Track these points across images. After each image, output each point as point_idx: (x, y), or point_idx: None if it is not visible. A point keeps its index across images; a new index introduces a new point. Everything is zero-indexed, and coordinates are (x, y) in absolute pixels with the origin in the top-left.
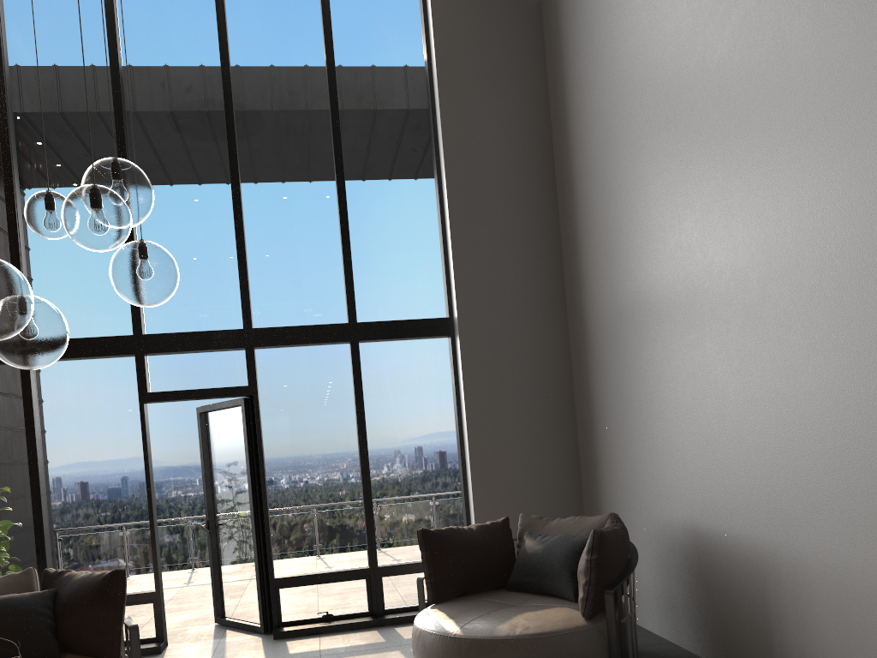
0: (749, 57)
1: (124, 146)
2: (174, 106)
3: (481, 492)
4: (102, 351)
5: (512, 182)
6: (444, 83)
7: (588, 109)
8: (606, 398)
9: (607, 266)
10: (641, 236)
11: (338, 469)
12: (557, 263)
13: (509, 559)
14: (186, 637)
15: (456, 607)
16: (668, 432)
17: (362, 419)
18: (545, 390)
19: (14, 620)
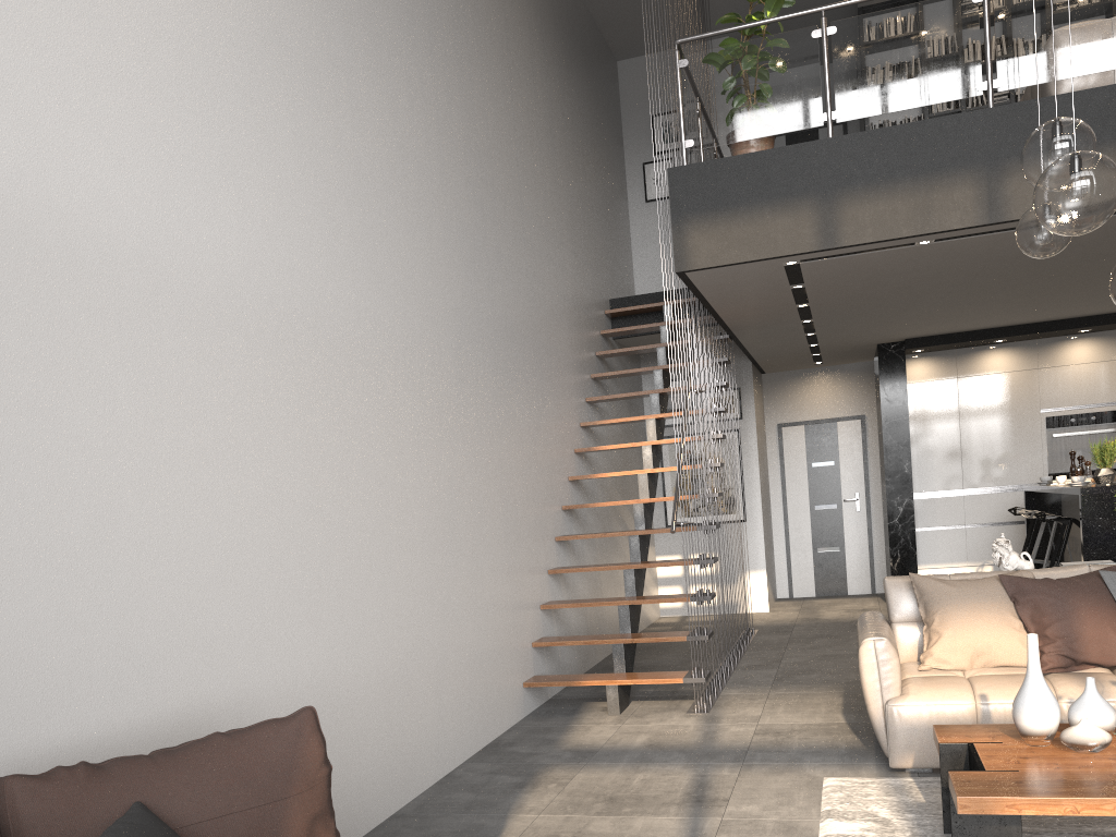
0: None
1: None
2: None
3: None
4: None
5: None
6: None
7: None
8: None
9: None
10: None
11: None
12: None
13: None
14: None
15: None
16: None
17: None
18: None
19: None
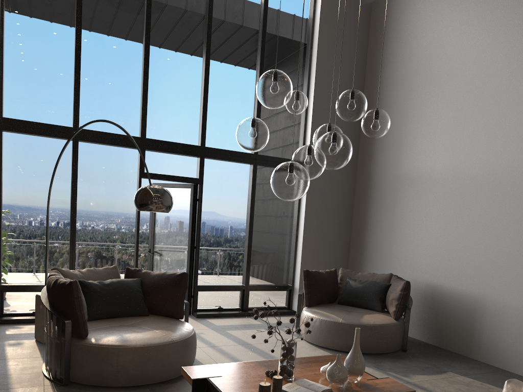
0: (520, 87)
1: (150, 23)
2: (177, 6)
3: (305, 254)
4: (122, 143)
5: None
6: (322, 35)
7: (399, 73)
8: (380, 217)
9: (396, 154)
10: (426, 145)
11: (235, 231)
12: (356, 143)
13: (337, 289)
14: None
15: (326, 309)
16: (424, 239)
17: (253, 207)
18: (341, 207)
19: (128, 293)
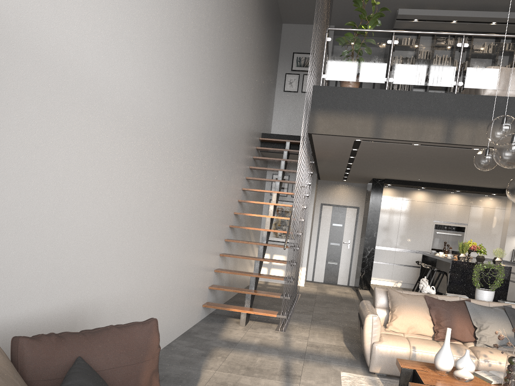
0: None
1: None
2: None
3: None
4: None
5: None
6: None
7: None
8: None
9: None
10: None
11: None
12: None
13: None
14: None
15: None
16: None
17: None
18: None
19: None
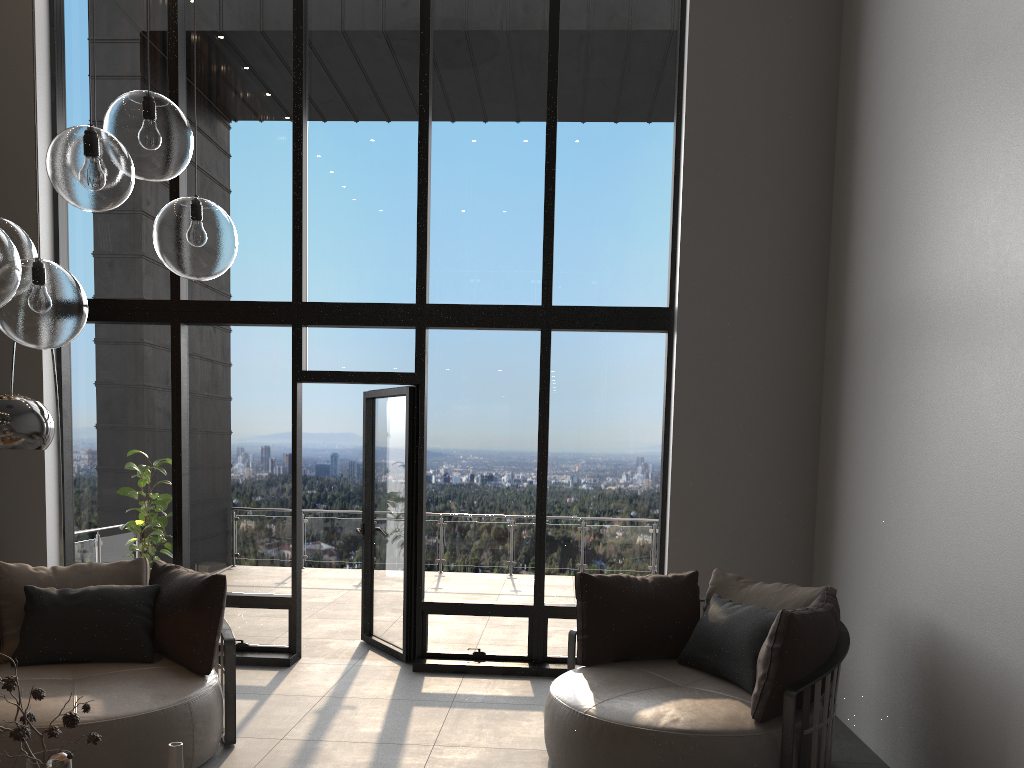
0: None
1: (301, 73)
2: (362, 24)
3: (680, 532)
4: (257, 318)
5: (775, 131)
6: None
7: (886, 31)
8: (856, 433)
9: (880, 254)
10: (925, 216)
11: (511, 483)
12: (822, 245)
13: (688, 624)
14: (324, 651)
15: (603, 676)
16: (920, 491)
17: (545, 426)
18: (781, 412)
19: (109, 614)
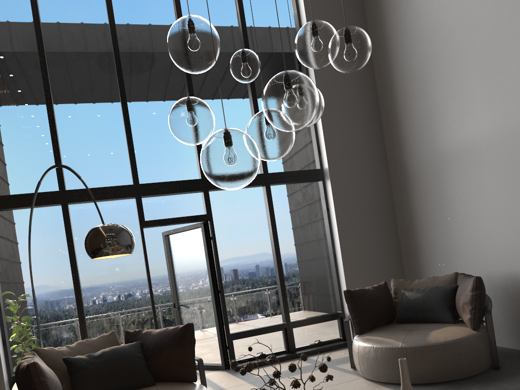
0: None
1: (120, 64)
2: (147, 40)
3: (349, 272)
4: (114, 195)
5: (352, 87)
6: None
7: (409, 40)
8: (427, 210)
9: (428, 131)
10: (462, 109)
11: (261, 263)
12: (380, 134)
13: (392, 305)
14: None
15: (381, 334)
16: (489, 221)
17: (275, 232)
18: (379, 209)
19: (124, 362)
